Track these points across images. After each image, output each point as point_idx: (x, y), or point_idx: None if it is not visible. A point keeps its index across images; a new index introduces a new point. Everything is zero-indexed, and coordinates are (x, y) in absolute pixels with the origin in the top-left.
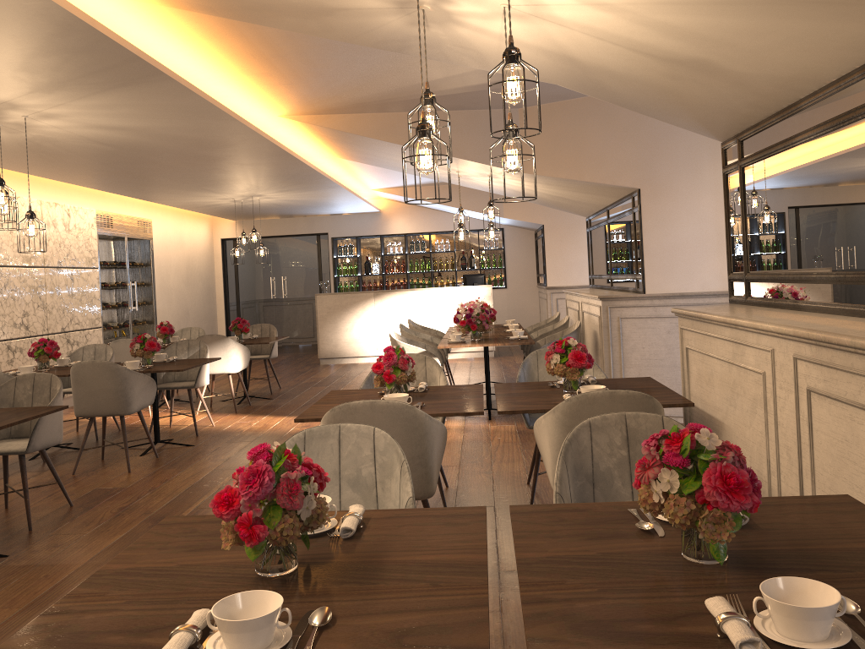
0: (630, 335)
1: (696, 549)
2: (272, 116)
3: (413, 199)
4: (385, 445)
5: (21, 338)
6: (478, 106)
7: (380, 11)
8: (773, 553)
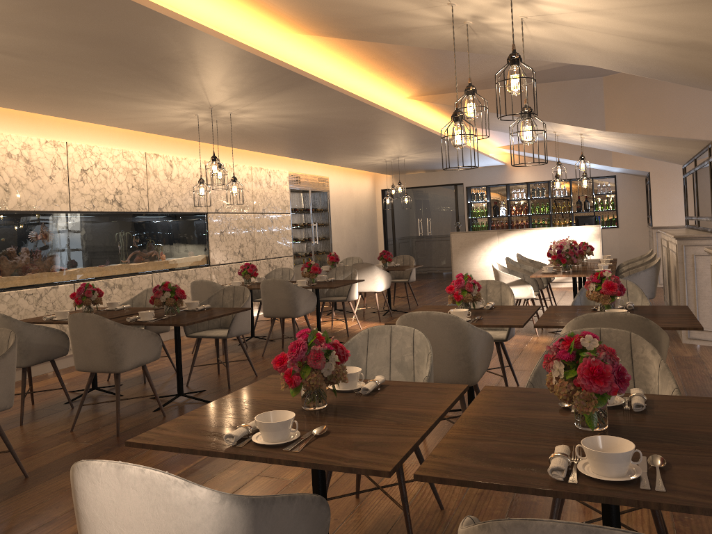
0: (704, 271)
1: (580, 419)
2: (400, 98)
3: (531, 153)
4: (420, 341)
5: (238, 262)
6: (565, 78)
7: (439, 27)
8: (644, 429)
